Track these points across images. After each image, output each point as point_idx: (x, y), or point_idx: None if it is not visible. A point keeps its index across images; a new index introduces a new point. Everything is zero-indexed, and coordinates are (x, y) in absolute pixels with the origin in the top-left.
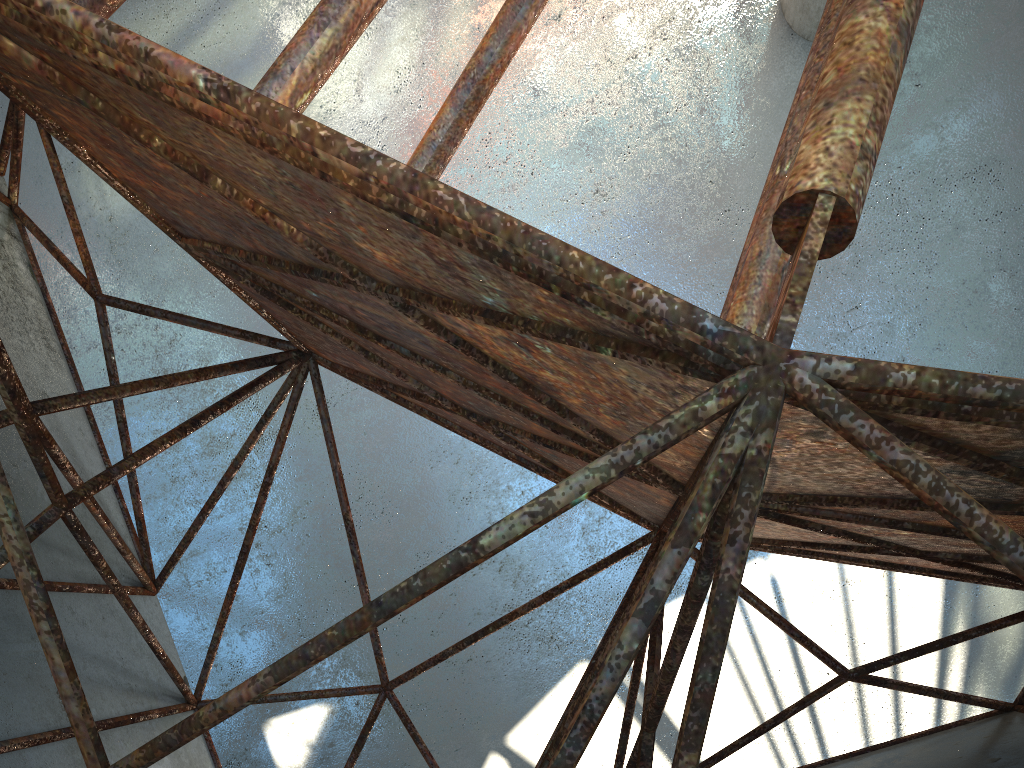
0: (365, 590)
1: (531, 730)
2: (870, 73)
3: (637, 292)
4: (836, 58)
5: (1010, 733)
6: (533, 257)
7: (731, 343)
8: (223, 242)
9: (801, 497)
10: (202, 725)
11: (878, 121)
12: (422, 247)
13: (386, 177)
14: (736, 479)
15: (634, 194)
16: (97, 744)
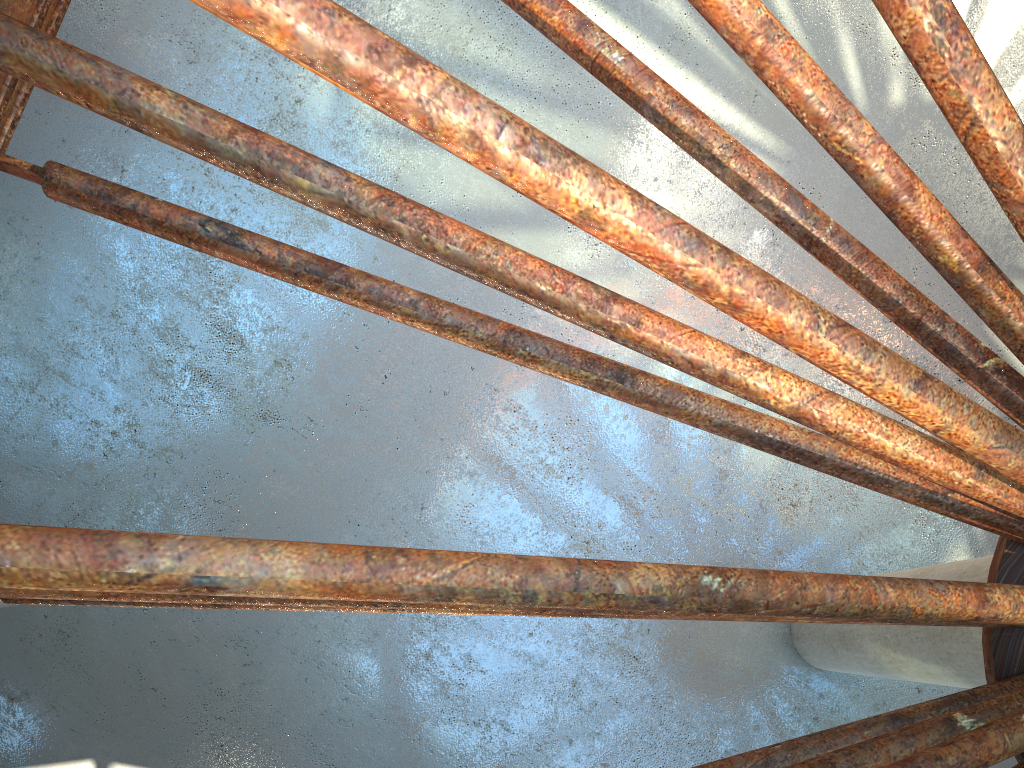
0: None
1: None
2: None
3: None
4: None
5: None
6: None
7: None
8: None
9: None
10: None
11: None
12: None
13: None
14: None
15: None
16: None
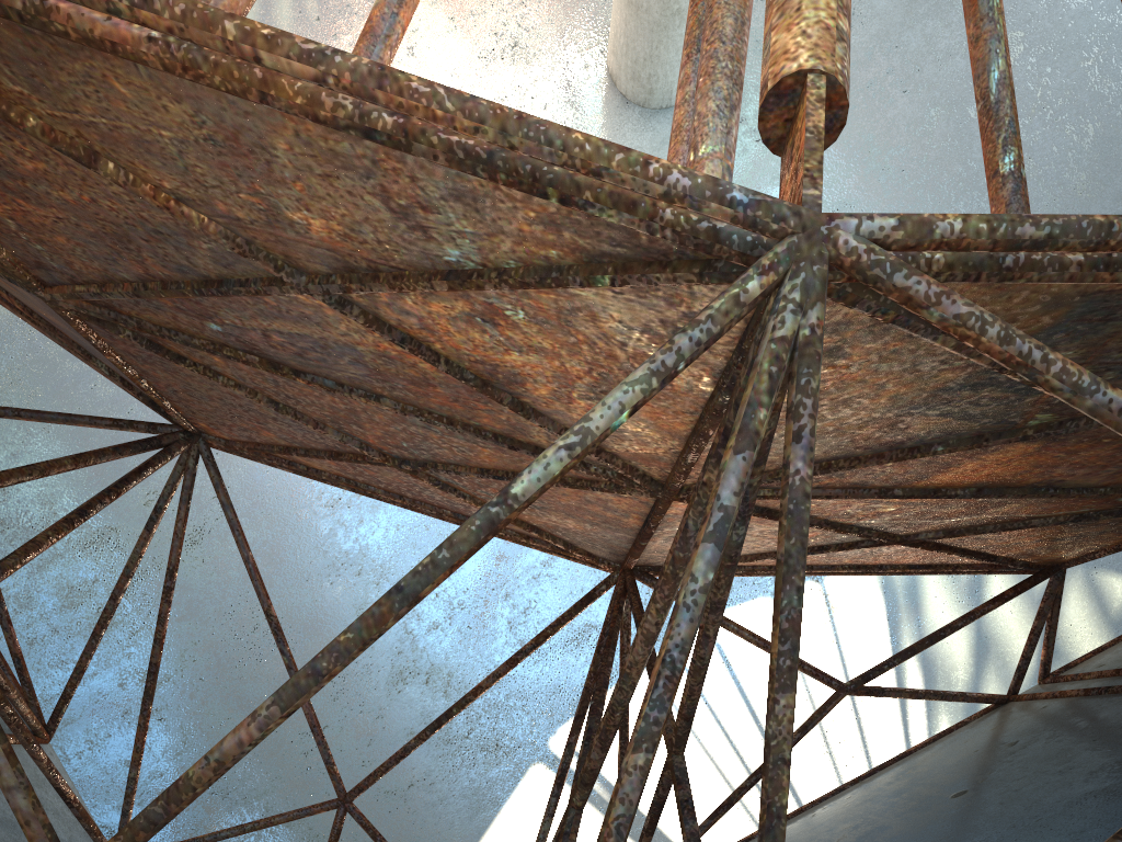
0: None
1: None
2: None
3: (654, 169)
4: None
5: (1016, 719)
6: (531, 146)
7: (765, 212)
8: (102, 277)
9: None
10: (194, 787)
11: (845, 7)
12: (377, 191)
13: (348, 74)
14: (790, 368)
15: None
16: None
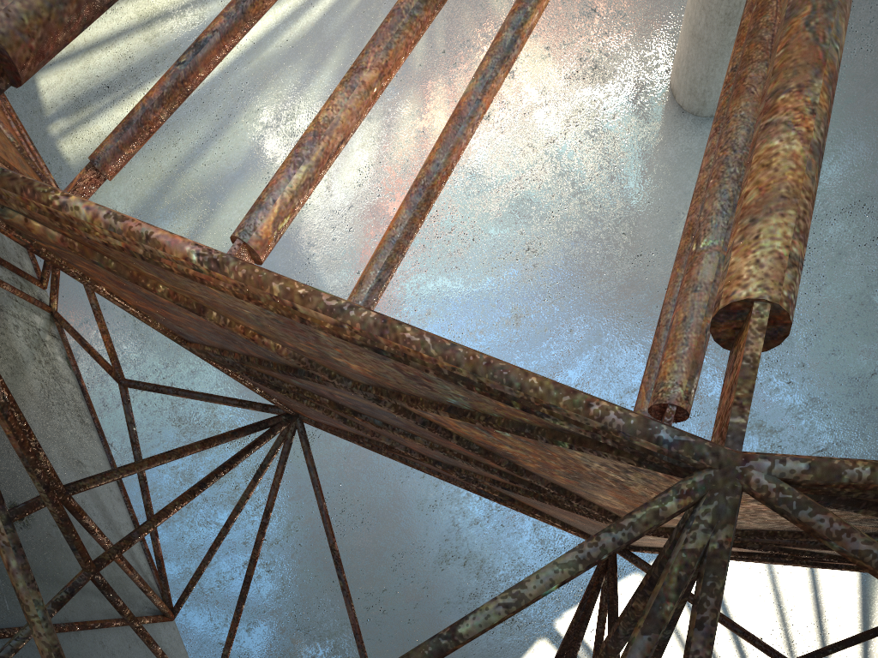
0: (351, 608)
1: None
2: (790, 190)
3: (594, 410)
4: (756, 178)
5: None
6: (495, 384)
7: (687, 450)
8: (220, 347)
9: (742, 531)
10: None
11: (802, 231)
12: (392, 365)
13: (359, 324)
14: (699, 569)
15: (559, 248)
16: None
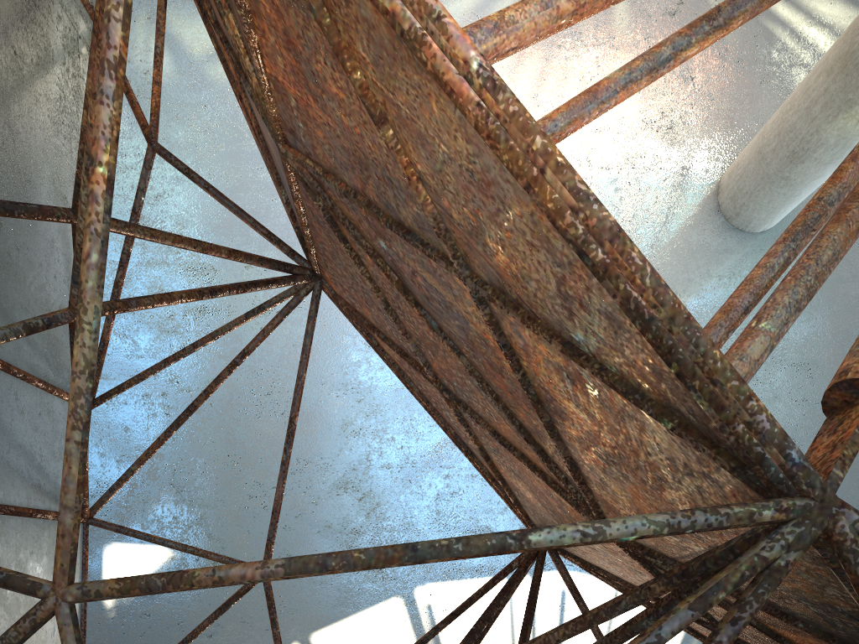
0: (282, 485)
1: (335, 636)
2: None
3: (752, 405)
4: None
5: None
6: (683, 339)
7: (804, 475)
8: (329, 168)
9: None
10: (192, 584)
11: None
12: (558, 275)
13: (595, 220)
14: (756, 576)
15: None
16: (73, 559)
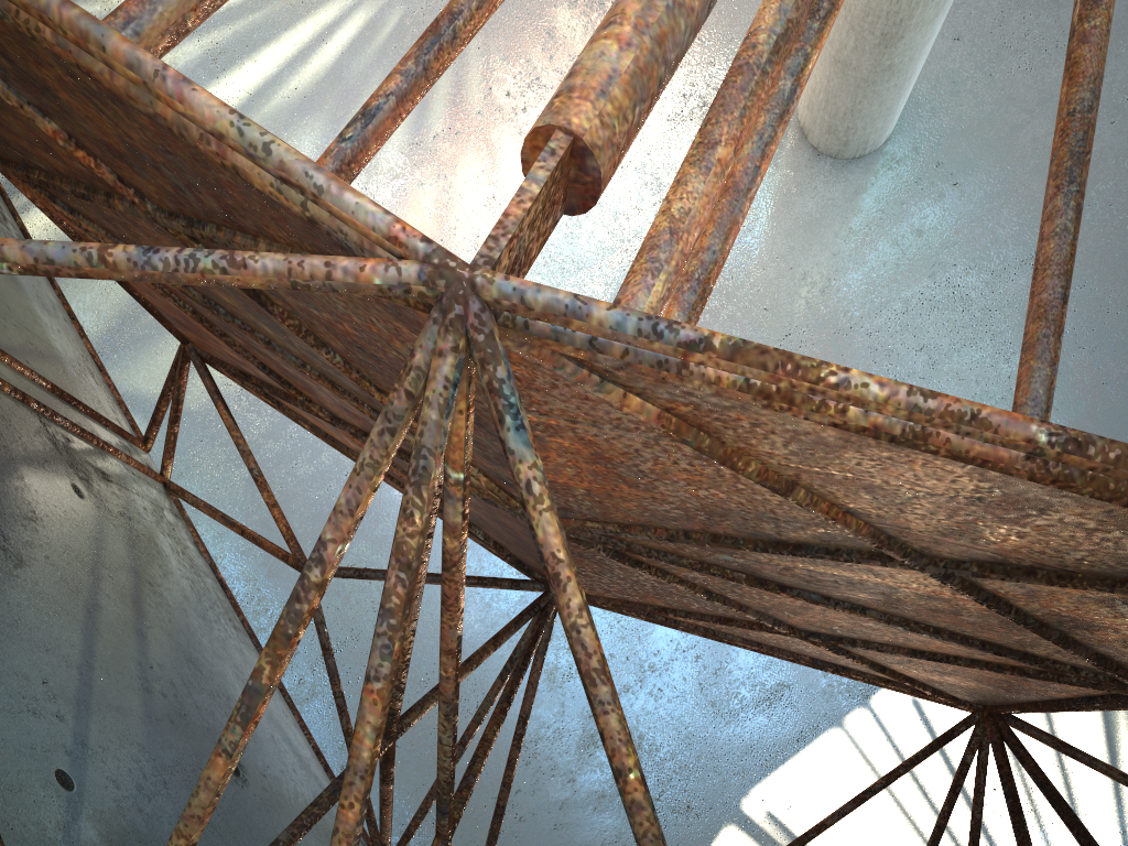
0: None
1: None
2: None
3: None
4: None
5: None
6: None
7: None
8: (633, 523)
9: None
10: None
11: None
12: None
13: None
14: None
15: None
16: None
